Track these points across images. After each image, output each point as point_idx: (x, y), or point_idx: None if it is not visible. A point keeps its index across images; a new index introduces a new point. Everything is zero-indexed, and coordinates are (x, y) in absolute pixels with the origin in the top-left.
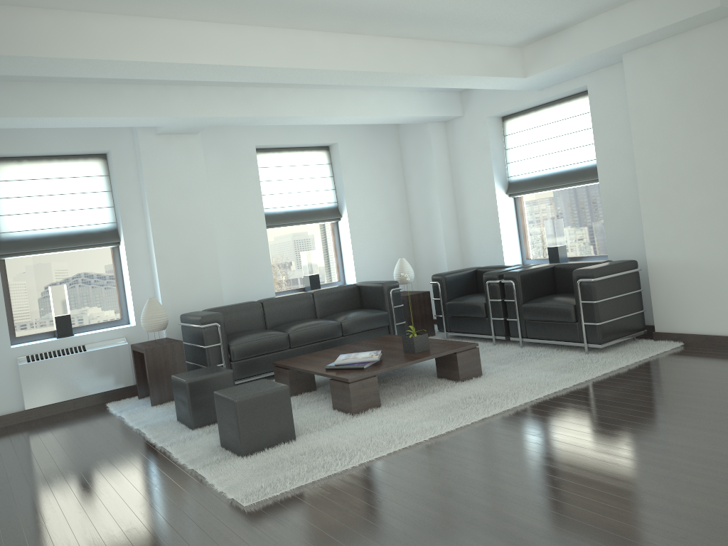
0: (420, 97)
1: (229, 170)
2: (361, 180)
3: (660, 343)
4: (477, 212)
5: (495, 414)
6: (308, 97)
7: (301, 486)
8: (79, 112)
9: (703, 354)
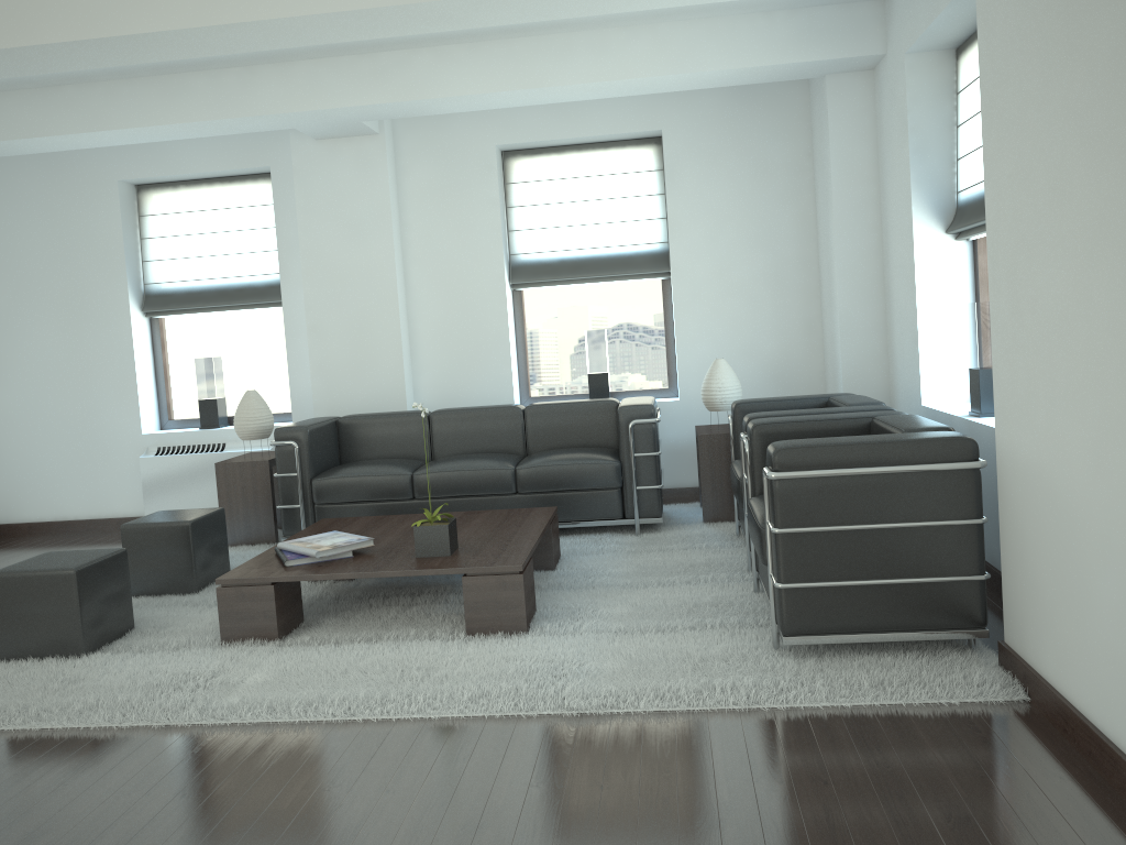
0: (764, 24)
1: (446, 190)
2: (708, 200)
3: (972, 677)
4: (898, 271)
5: (299, 723)
6: (497, 55)
7: None
8: (131, 121)
9: (976, 748)
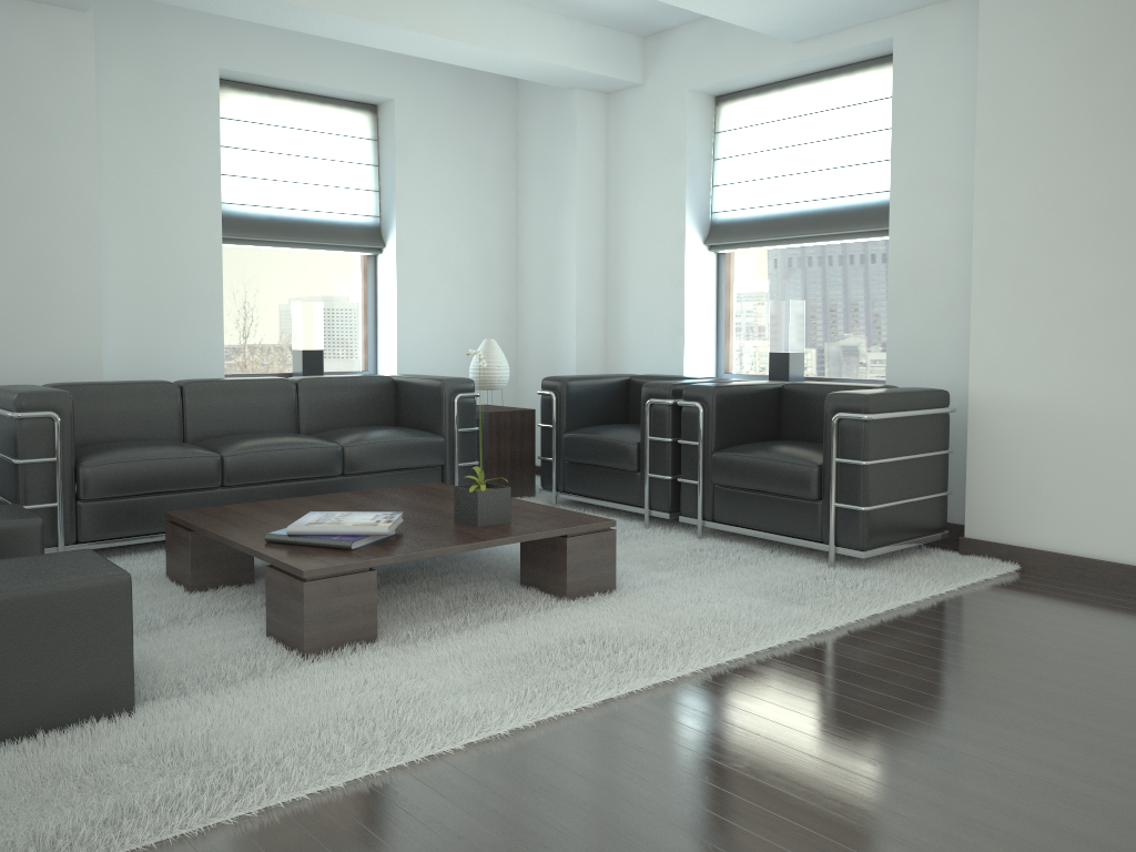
0: (566, 28)
1: (154, 107)
2: (433, 181)
3: (974, 562)
4: (645, 272)
5: (636, 692)
6: None
7: None
8: None
9: (1066, 594)
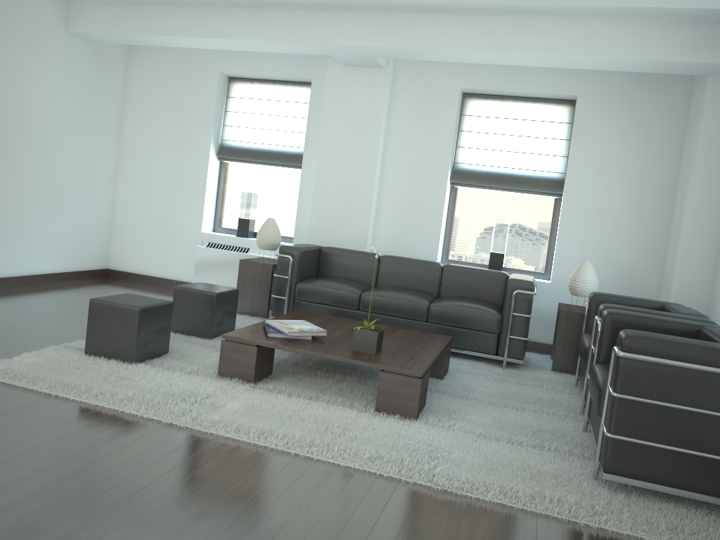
0: (671, 31)
1: (421, 112)
2: (600, 149)
3: None
4: None
5: (253, 444)
6: (474, 26)
7: (8, 384)
8: (233, 35)
9: None
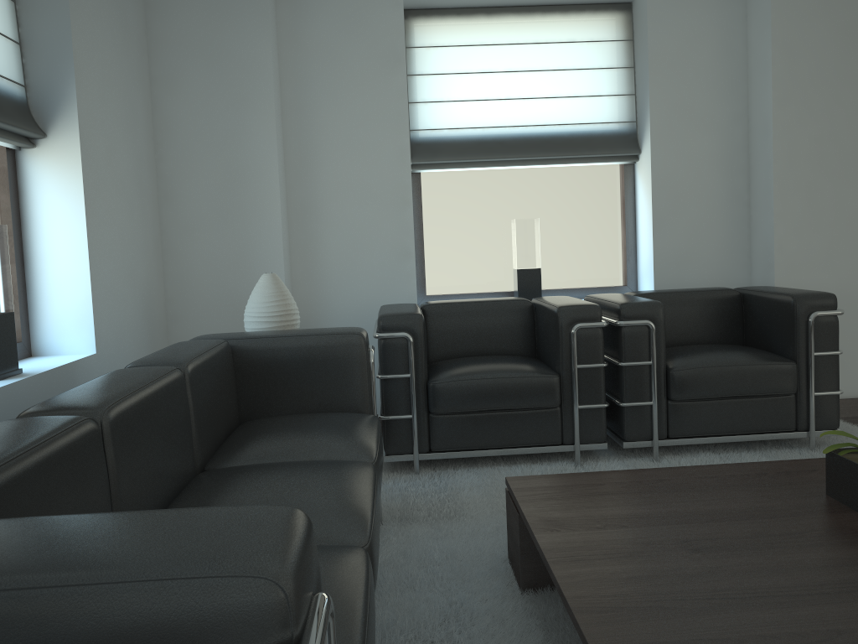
0: None
1: None
2: (99, 43)
3: None
4: (351, 190)
5: None
6: None
7: None
8: None
9: None
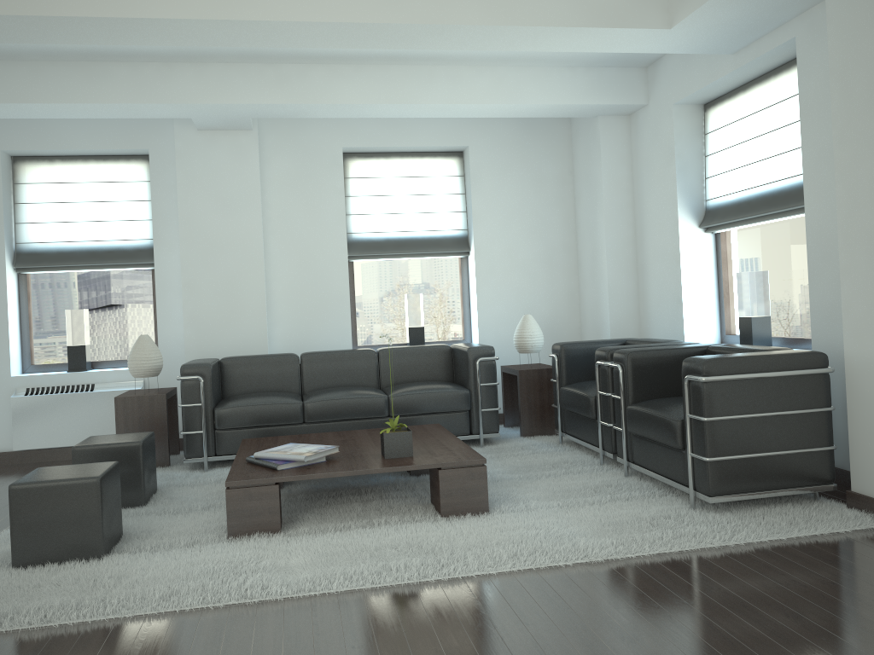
0: (569, 75)
1: (301, 179)
2: (501, 199)
3: (844, 515)
4: (657, 254)
5: (380, 588)
6: (377, 76)
7: None
8: (54, 97)
9: None
